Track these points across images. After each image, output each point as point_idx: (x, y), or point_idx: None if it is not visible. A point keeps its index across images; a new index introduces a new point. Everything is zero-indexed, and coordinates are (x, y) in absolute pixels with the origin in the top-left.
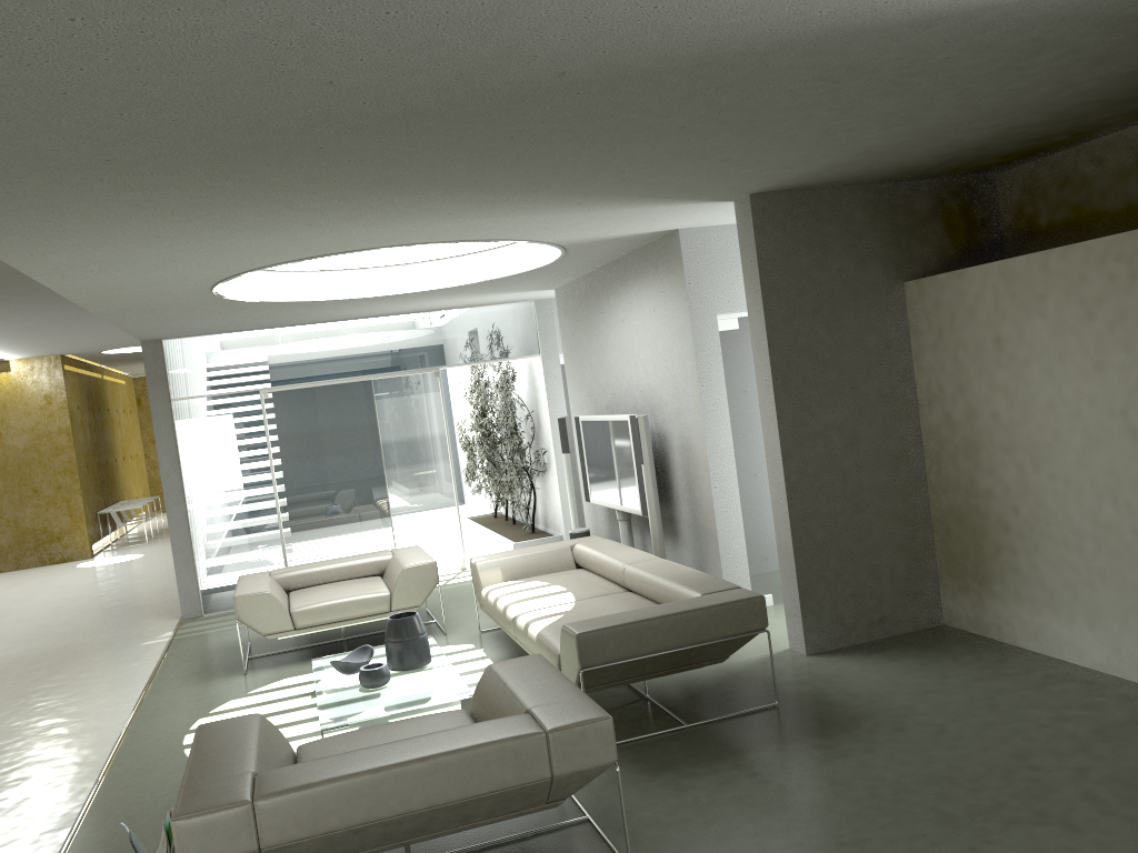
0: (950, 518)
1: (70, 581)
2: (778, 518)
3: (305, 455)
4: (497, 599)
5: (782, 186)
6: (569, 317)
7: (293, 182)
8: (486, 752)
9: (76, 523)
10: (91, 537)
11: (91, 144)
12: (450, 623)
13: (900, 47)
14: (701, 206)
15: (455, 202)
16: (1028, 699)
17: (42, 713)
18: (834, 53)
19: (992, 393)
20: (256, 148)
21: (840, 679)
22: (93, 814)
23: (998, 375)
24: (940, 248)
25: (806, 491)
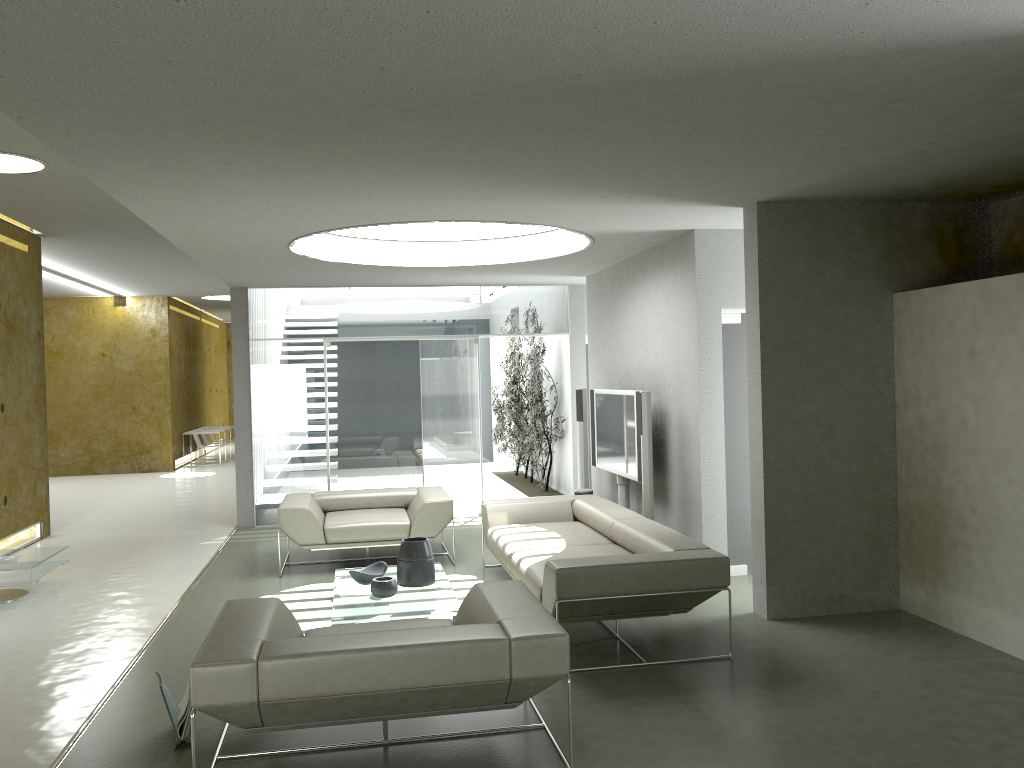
0: (915, 511)
1: (152, 487)
2: (754, 493)
3: (355, 399)
4: (499, 537)
5: (787, 196)
6: (596, 301)
7: (355, 154)
8: (456, 649)
9: (163, 440)
10: (175, 453)
11: (191, 107)
12: (460, 557)
13: (881, 74)
14: (713, 209)
15: (492, 185)
16: (963, 680)
17: (112, 587)
18: (820, 76)
19: (963, 400)
20: (323, 121)
21: (793, 643)
22: (138, 669)
23: (969, 384)
24: (931, 266)
25: (782, 471)
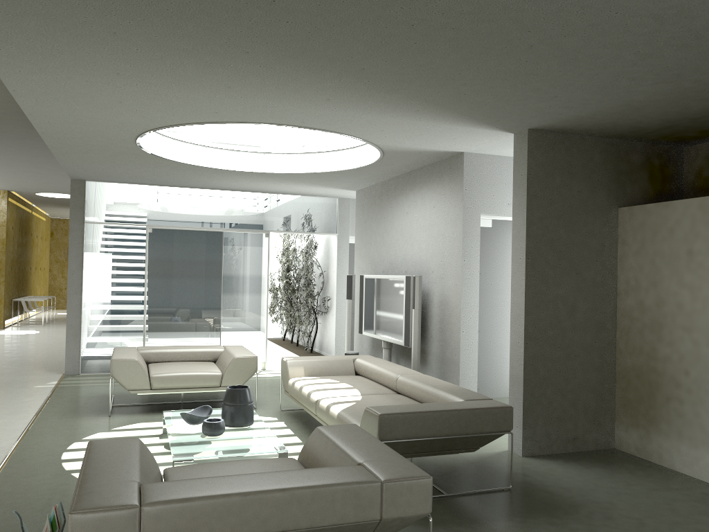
0: (631, 373)
1: None
2: (514, 356)
3: (169, 275)
4: (302, 386)
5: (553, 125)
6: (364, 209)
7: (237, 37)
8: (333, 491)
9: None
10: (5, 315)
11: None
12: (258, 402)
13: None
14: (491, 133)
15: (337, 88)
16: (697, 508)
17: None
18: None
19: (680, 289)
20: None
21: (552, 476)
22: None
23: (686, 277)
24: (644, 189)
25: (537, 340)
